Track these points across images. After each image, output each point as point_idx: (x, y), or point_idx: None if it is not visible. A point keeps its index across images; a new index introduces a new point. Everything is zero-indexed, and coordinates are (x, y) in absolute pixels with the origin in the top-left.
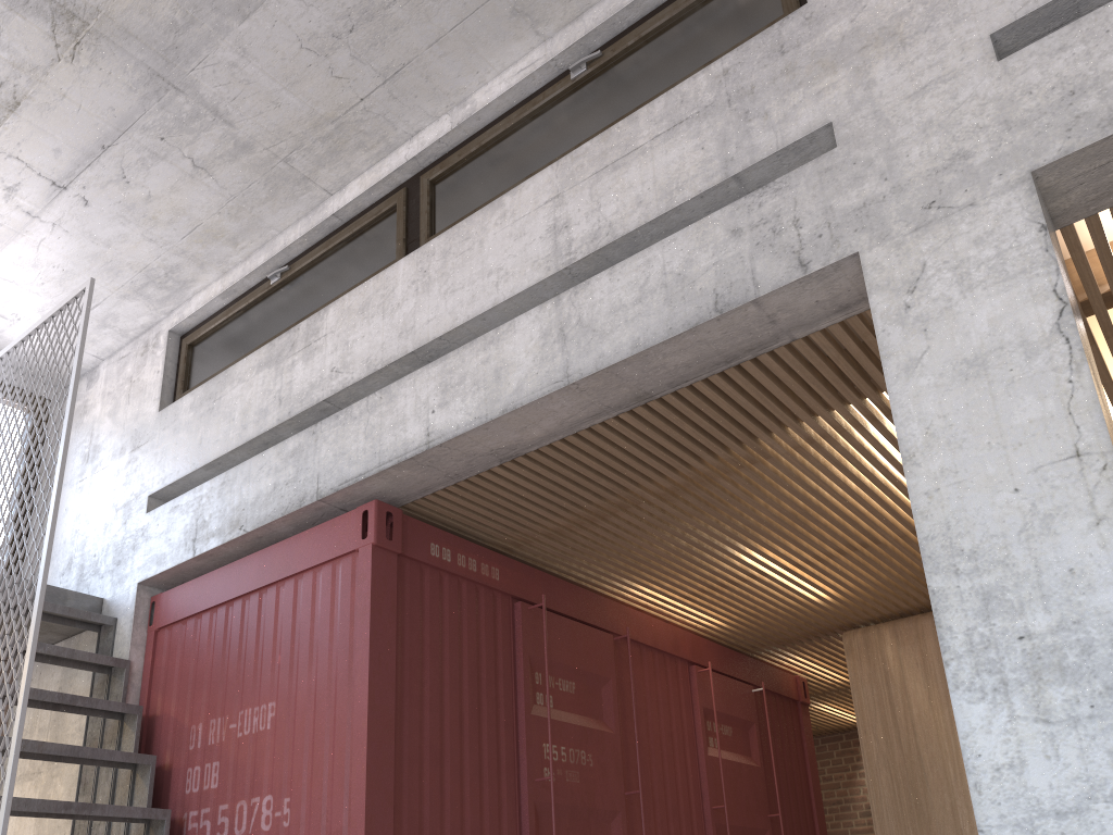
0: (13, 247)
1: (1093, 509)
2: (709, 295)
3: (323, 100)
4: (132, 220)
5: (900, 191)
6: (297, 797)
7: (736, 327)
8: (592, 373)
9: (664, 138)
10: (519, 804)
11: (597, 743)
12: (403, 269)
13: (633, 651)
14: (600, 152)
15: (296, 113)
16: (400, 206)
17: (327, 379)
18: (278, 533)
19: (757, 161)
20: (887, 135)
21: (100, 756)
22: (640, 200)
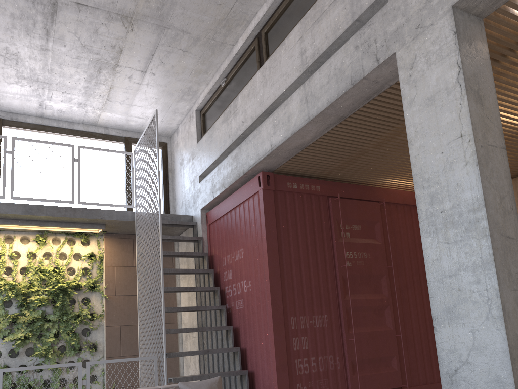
0: (137, 95)
1: (465, 158)
2: (349, 77)
3: (217, 14)
4: (170, 75)
5: (408, 21)
6: (252, 280)
7: (362, 88)
8: (316, 115)
9: (333, 5)
10: (335, 276)
11: (372, 248)
12: (258, 76)
13: (392, 207)
14: (313, 15)
15: (210, 22)
16: (256, 46)
17: (241, 126)
18: (236, 186)
19: (362, 12)
20: None
21: (195, 271)
22: (326, 36)
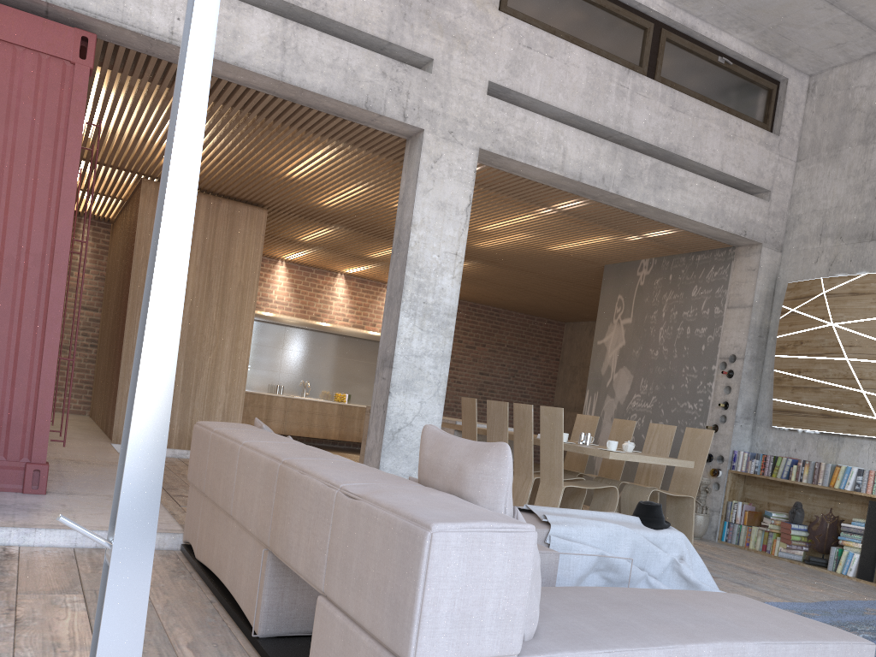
0: None
1: (454, 273)
2: (364, 95)
3: None
4: None
5: (444, 117)
6: None
7: (362, 114)
8: (297, 86)
9: None
10: None
11: None
12: None
13: None
14: None
15: None
16: None
17: None
18: None
19: (402, 46)
20: (448, 88)
21: None
22: (345, 7)
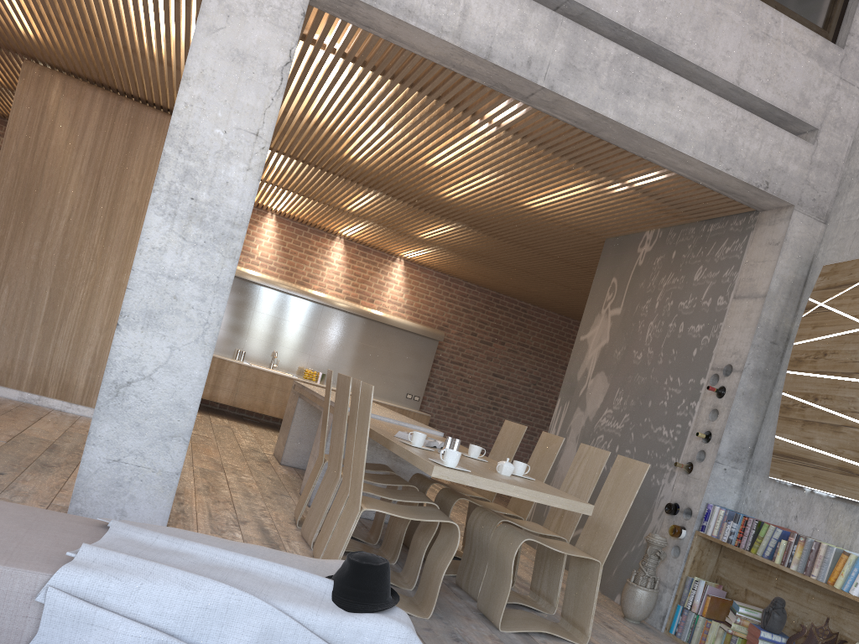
0: None
1: (250, 163)
2: None
3: None
4: None
5: None
6: None
7: None
8: None
9: None
10: None
11: None
12: None
13: None
14: None
15: None
16: None
17: None
18: None
19: None
20: None
21: None
22: None
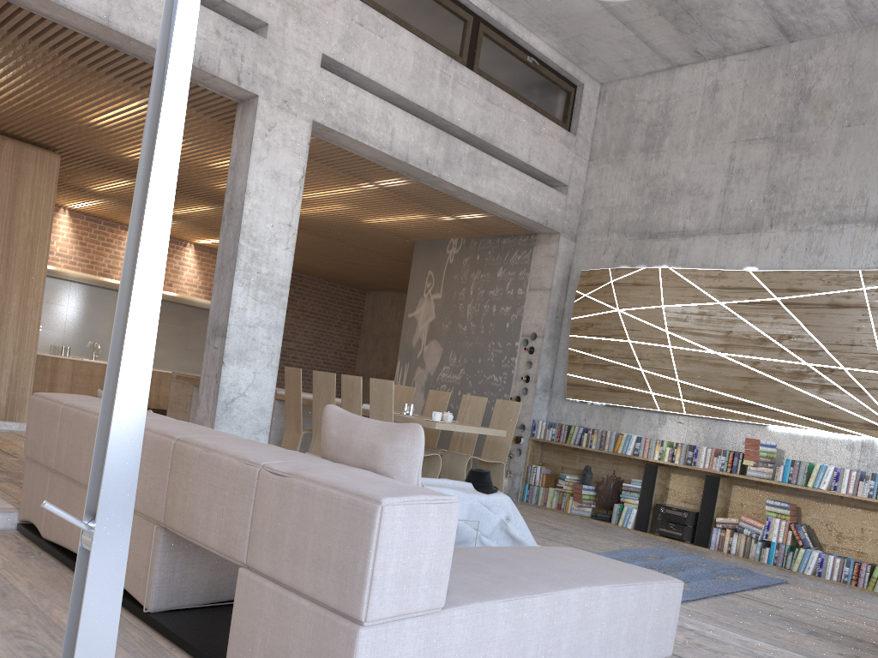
0: None
1: (287, 244)
2: (197, 53)
3: None
4: None
5: (279, 85)
6: None
7: (193, 72)
8: (125, 34)
9: None
10: None
11: None
12: None
13: None
14: None
15: None
16: None
17: None
18: None
19: (236, 6)
20: (283, 56)
21: None
22: None
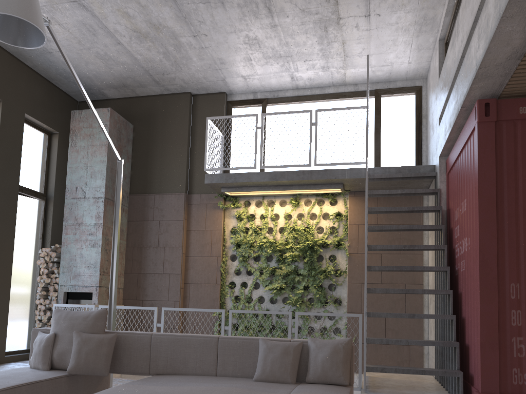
0: (372, 43)
1: None
2: None
3: None
4: (396, 10)
5: None
6: (470, 237)
7: None
8: (504, 8)
9: None
10: None
11: None
12: None
13: None
14: None
15: None
16: None
17: (460, 47)
18: (463, 124)
19: None
20: None
21: (420, 227)
22: None
